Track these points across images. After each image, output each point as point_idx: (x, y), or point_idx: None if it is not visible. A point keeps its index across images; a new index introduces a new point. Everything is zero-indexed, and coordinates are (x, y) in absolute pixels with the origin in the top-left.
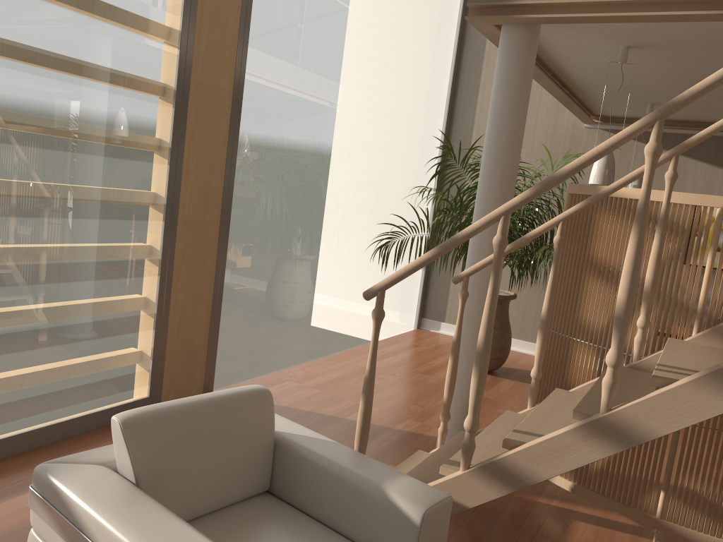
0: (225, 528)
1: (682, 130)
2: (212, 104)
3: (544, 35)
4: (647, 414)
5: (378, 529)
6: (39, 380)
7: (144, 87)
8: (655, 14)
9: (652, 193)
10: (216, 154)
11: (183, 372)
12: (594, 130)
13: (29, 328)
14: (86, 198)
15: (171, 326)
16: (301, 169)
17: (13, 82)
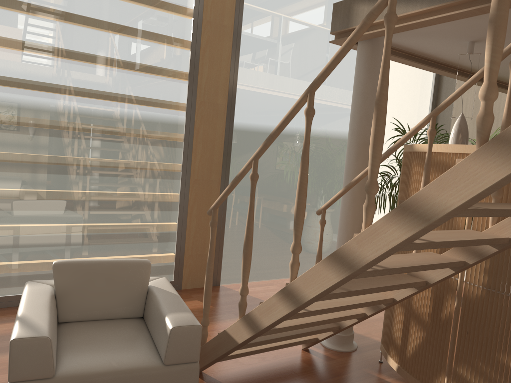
0: (97, 326)
1: None
2: (212, 112)
3: (406, 43)
4: (304, 284)
5: (160, 337)
6: None
7: (165, 107)
8: (428, 19)
9: (437, 146)
10: (216, 141)
11: (197, 270)
12: None
13: (98, 233)
14: (130, 166)
15: (187, 241)
16: (286, 149)
17: (89, 109)
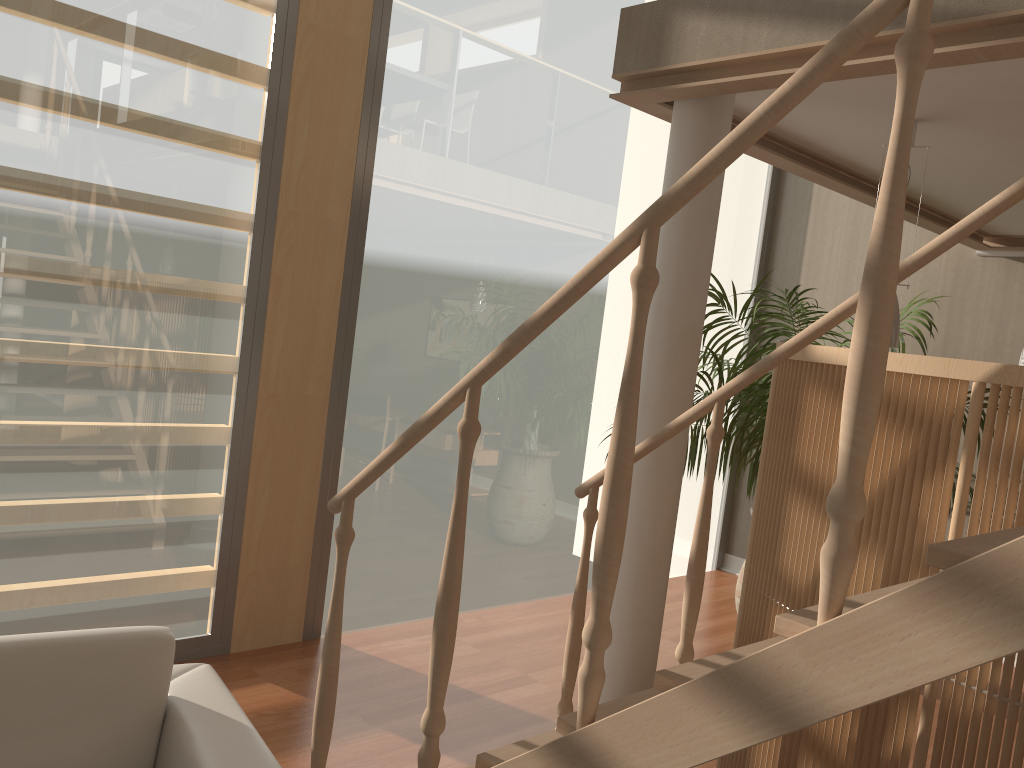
0: None
1: None
2: (314, 238)
3: None
4: (626, 739)
5: None
6: (36, 598)
7: (202, 220)
8: (863, 62)
9: None
10: (322, 306)
11: (268, 605)
12: (994, 260)
13: (22, 528)
14: (111, 363)
15: (247, 539)
16: (475, 326)
17: (5, 219)
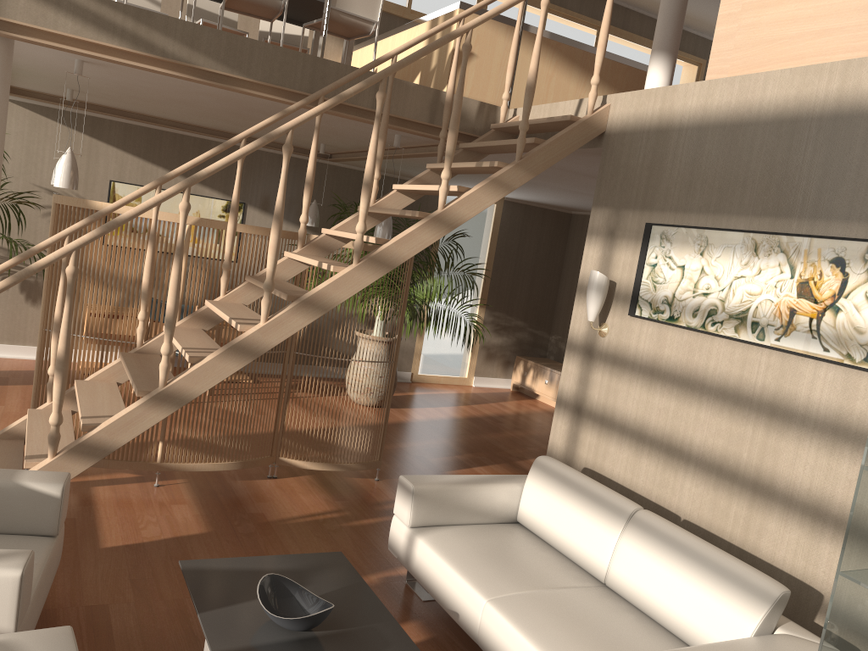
0: None
1: (92, 112)
2: None
3: None
4: (192, 382)
5: (20, 514)
6: None
7: None
8: (133, 64)
9: None
10: None
11: None
12: None
13: None
14: None
15: None
16: None
17: None
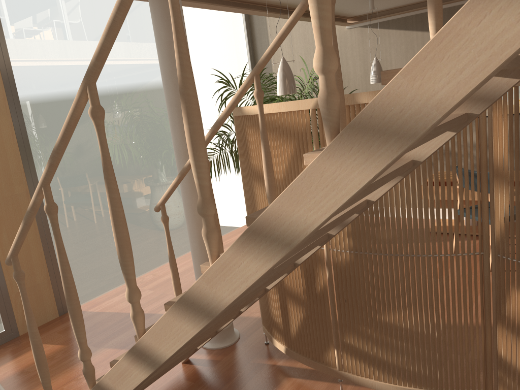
0: None
1: (419, 10)
2: None
3: None
4: (156, 341)
5: None
6: None
7: None
8: None
9: (268, 106)
10: (6, 145)
11: (33, 306)
12: (355, 29)
13: None
14: None
15: (7, 277)
16: None
17: None
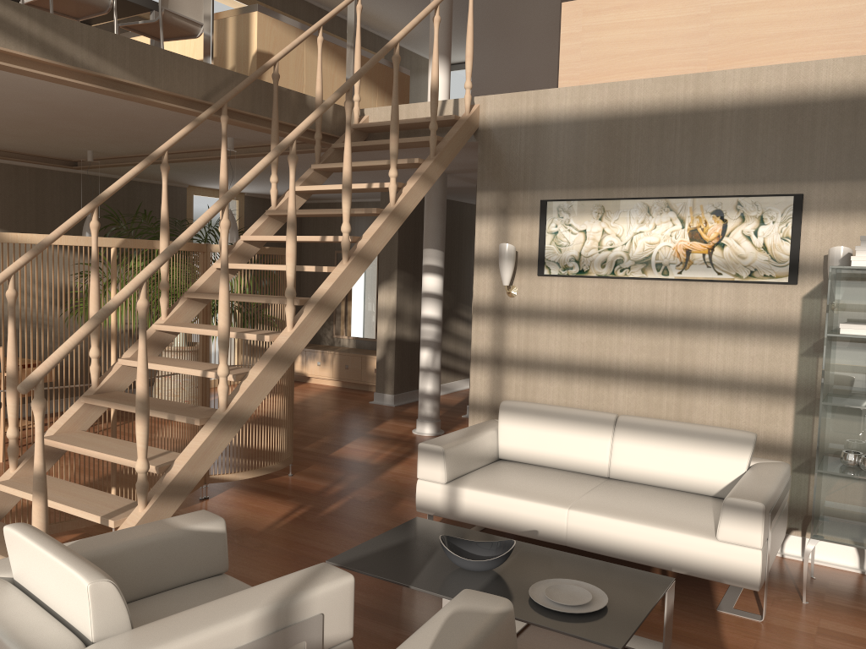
0: None
1: None
2: None
3: None
4: (248, 399)
5: (196, 559)
6: None
7: None
8: (45, 74)
9: (60, 238)
10: None
11: None
12: None
13: None
14: None
15: None
16: None
17: None
